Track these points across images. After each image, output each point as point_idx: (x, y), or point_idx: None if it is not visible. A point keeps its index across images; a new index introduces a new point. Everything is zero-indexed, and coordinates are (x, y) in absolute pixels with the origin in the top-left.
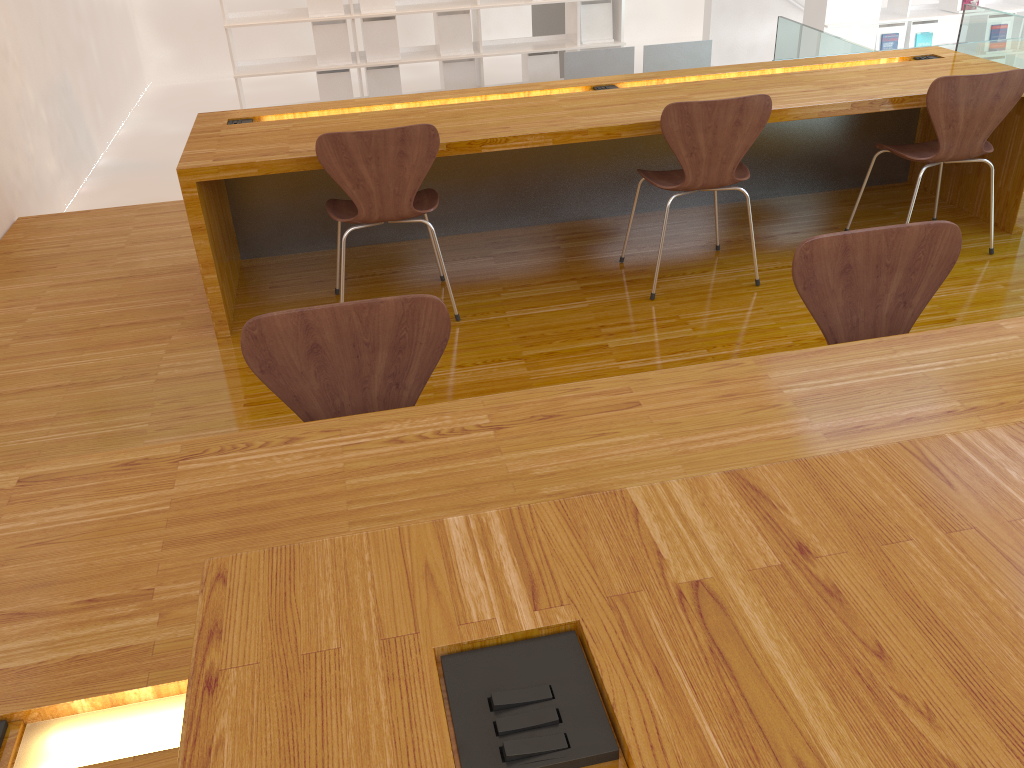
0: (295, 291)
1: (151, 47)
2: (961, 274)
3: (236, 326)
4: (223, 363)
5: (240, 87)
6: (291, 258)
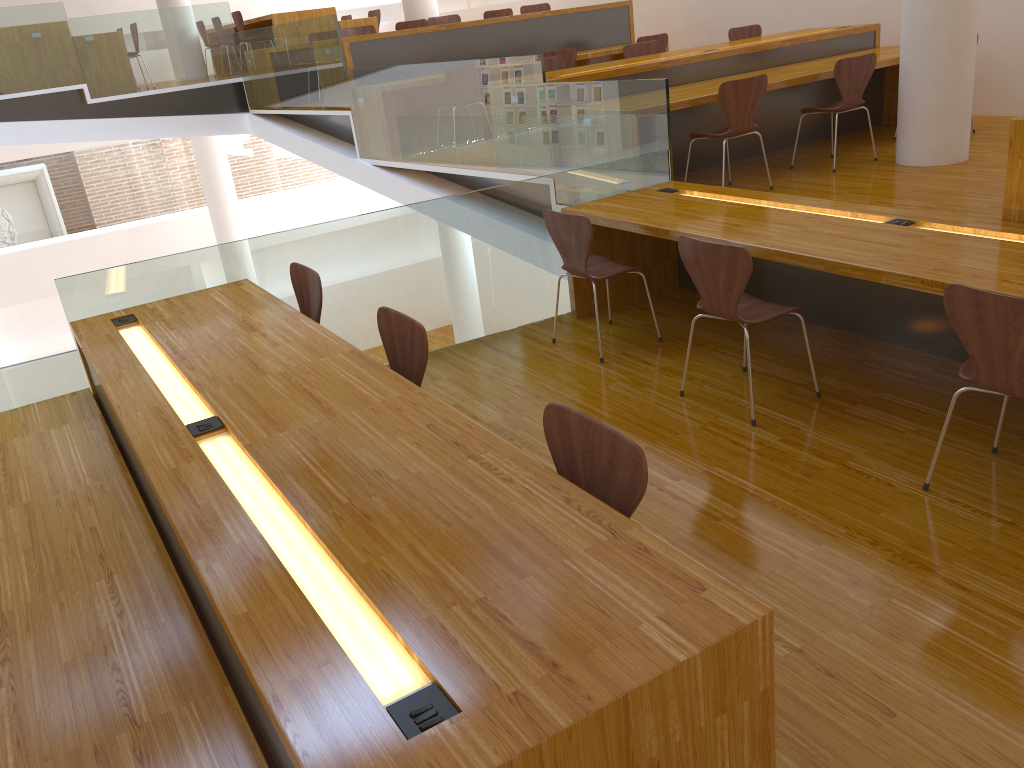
0: None
1: None
2: None
3: None
4: None
5: None
6: None
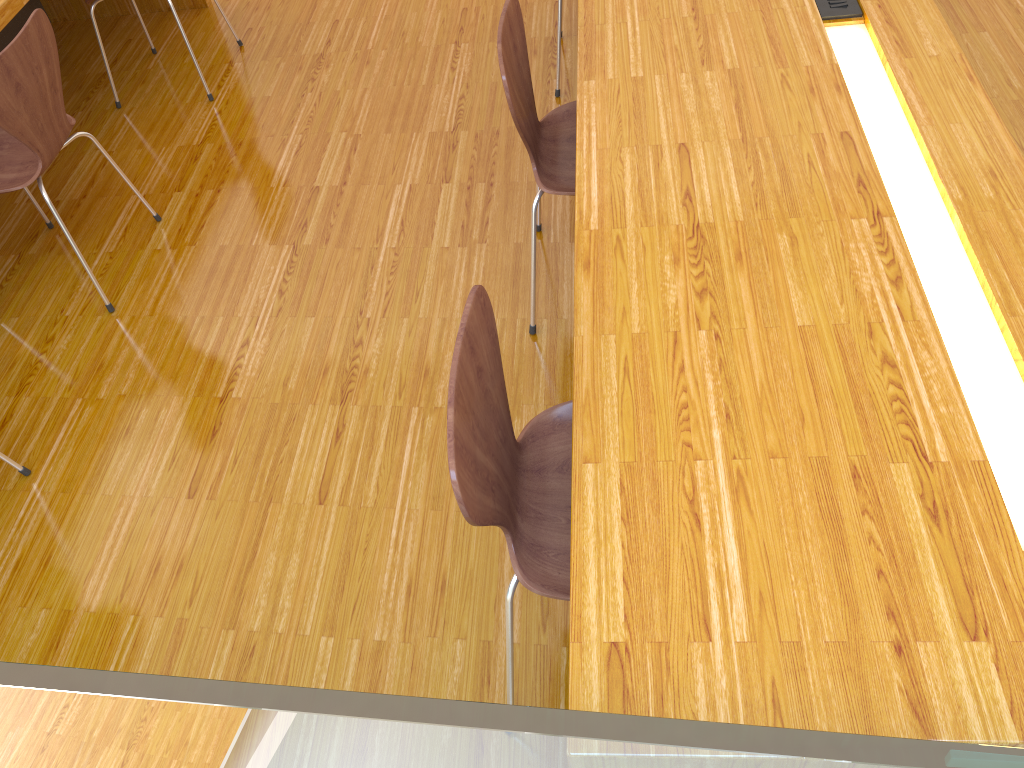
0: None
1: None
2: (450, 605)
3: None
4: None
5: None
6: None
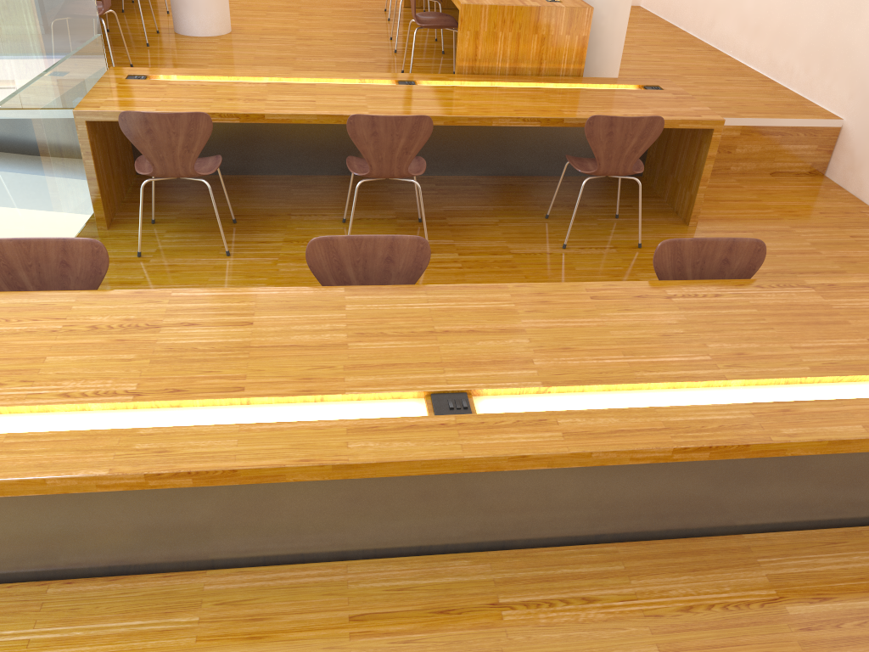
0: None
1: None
2: None
3: None
4: None
5: None
6: None
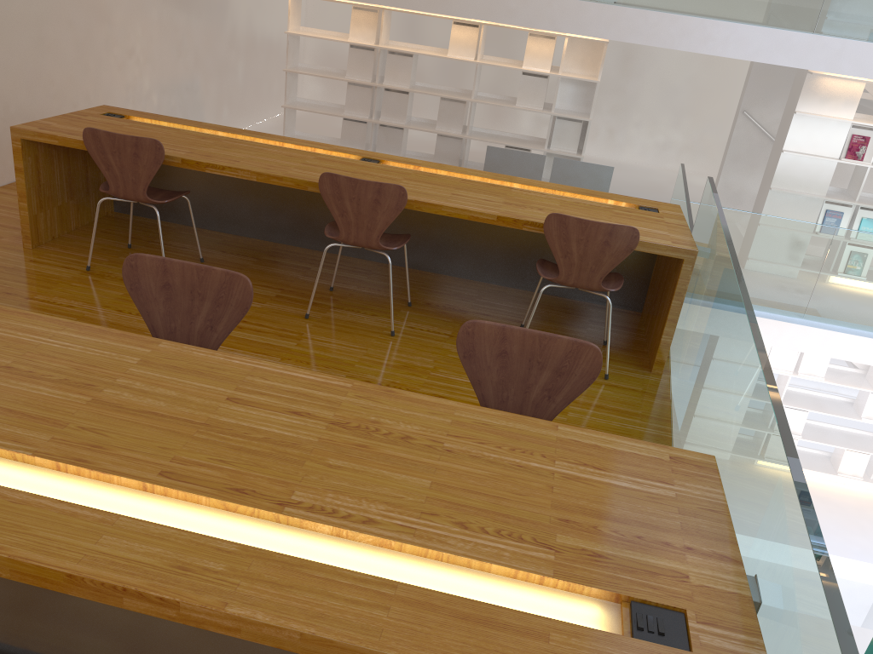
0: (110, 238)
1: (309, 81)
2: None
3: (44, 245)
4: (2, 261)
5: (289, 115)
6: (142, 220)
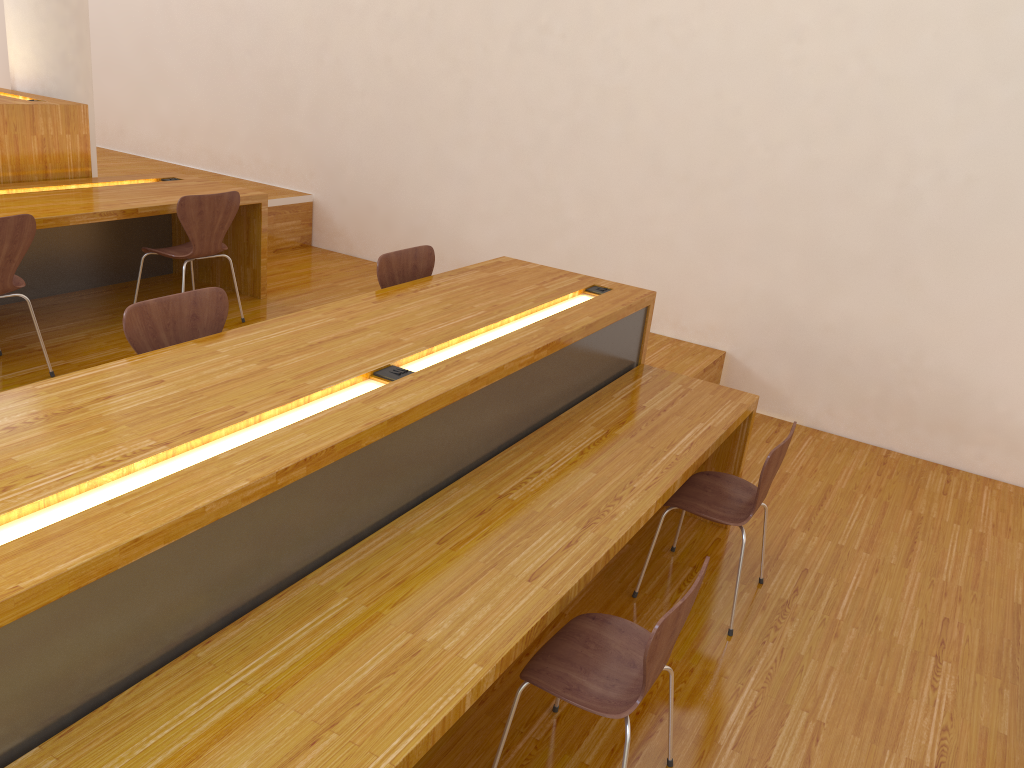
0: None
1: None
2: None
3: None
4: None
5: None
6: None
